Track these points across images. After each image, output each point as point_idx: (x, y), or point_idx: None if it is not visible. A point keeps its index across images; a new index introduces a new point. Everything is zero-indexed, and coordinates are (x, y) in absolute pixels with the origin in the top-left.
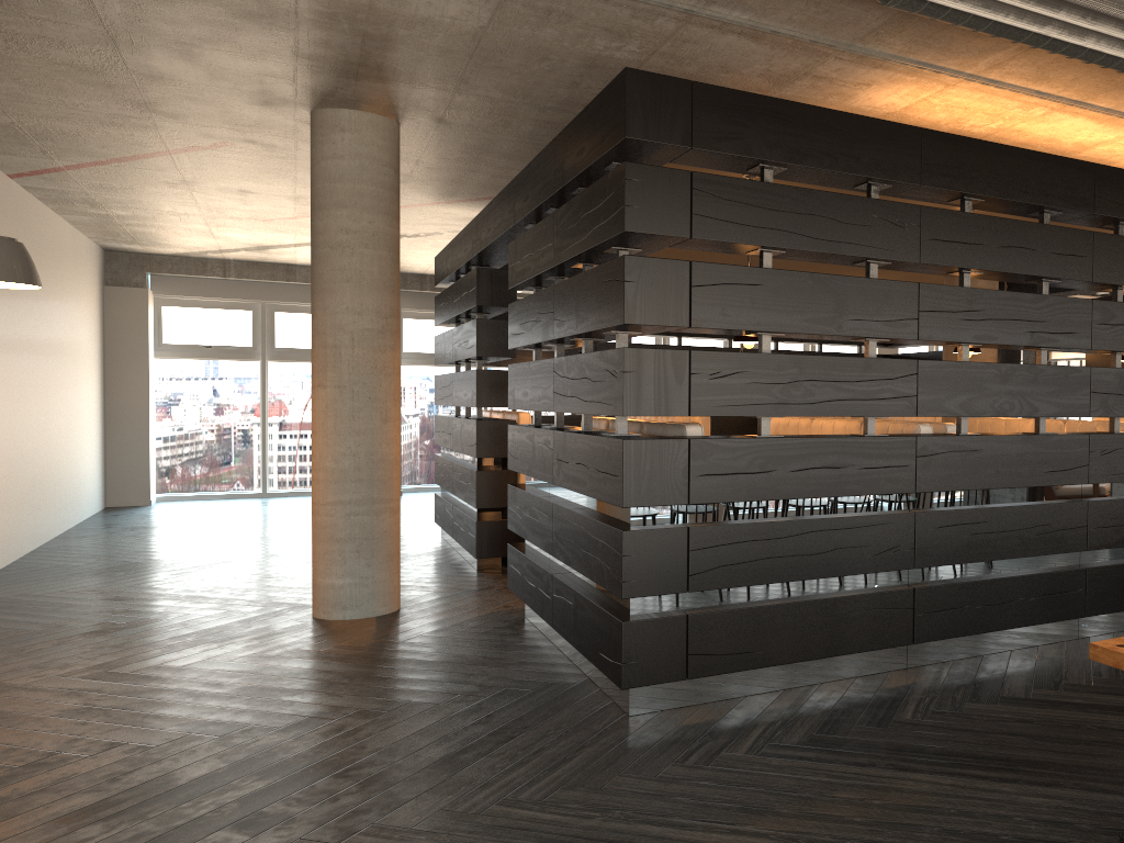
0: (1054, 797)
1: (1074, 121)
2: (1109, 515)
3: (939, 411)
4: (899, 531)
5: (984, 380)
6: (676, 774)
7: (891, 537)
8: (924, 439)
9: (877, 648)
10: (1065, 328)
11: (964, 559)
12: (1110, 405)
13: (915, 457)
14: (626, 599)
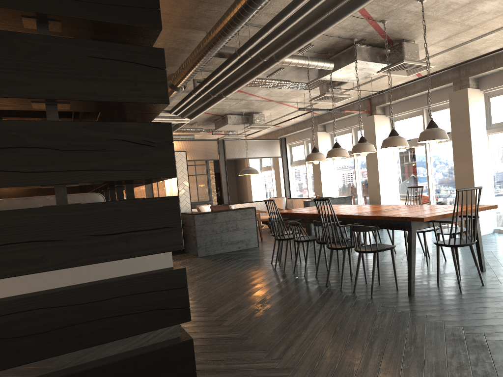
0: (331, 306)
1: None
2: None
3: None
4: None
5: None
6: (305, 373)
7: None
8: None
9: None
10: None
11: None
12: None
13: None
14: (167, 329)
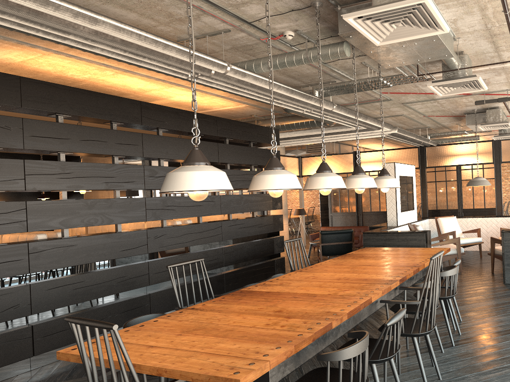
0: None
1: (132, 79)
2: (161, 266)
3: (44, 227)
4: (18, 296)
5: (76, 208)
6: None
7: (12, 300)
8: (34, 243)
9: (5, 364)
10: (128, 180)
11: (69, 303)
12: (158, 214)
13: (28, 254)
14: None
